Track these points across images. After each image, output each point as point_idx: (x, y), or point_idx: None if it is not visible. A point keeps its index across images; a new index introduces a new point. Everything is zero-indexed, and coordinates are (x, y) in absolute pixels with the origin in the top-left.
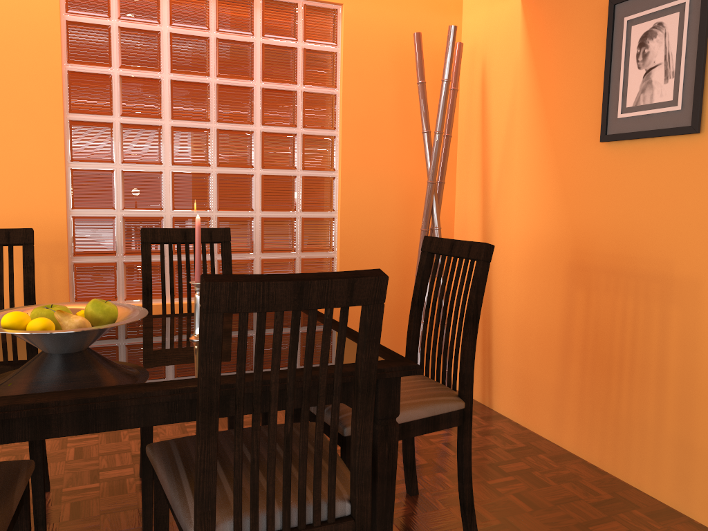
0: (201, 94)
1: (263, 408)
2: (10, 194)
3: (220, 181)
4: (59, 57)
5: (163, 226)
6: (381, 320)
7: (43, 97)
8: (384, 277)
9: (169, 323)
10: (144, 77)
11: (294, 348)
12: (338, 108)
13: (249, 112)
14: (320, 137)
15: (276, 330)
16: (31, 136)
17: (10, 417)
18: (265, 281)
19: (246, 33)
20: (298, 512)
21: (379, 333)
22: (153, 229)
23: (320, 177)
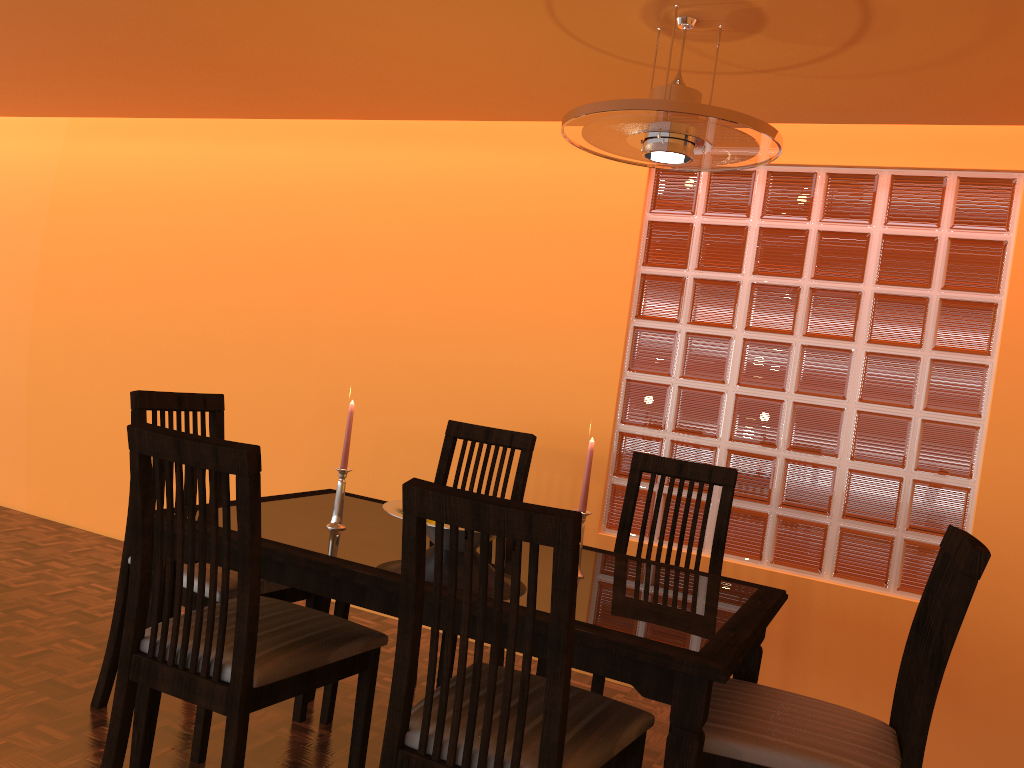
0: (787, 300)
1: (539, 653)
2: (564, 399)
3: (795, 412)
4: (633, 260)
5: (713, 458)
6: (569, 569)
7: (611, 301)
8: (567, 520)
9: (586, 556)
10: (720, 280)
11: (482, 572)
12: (997, 324)
13: (850, 324)
14: (959, 365)
15: (465, 547)
16: (593, 341)
17: (330, 574)
18: (447, 494)
19: (859, 222)
20: (478, 756)
21: (568, 584)
22: (646, 455)
23: (951, 423)
